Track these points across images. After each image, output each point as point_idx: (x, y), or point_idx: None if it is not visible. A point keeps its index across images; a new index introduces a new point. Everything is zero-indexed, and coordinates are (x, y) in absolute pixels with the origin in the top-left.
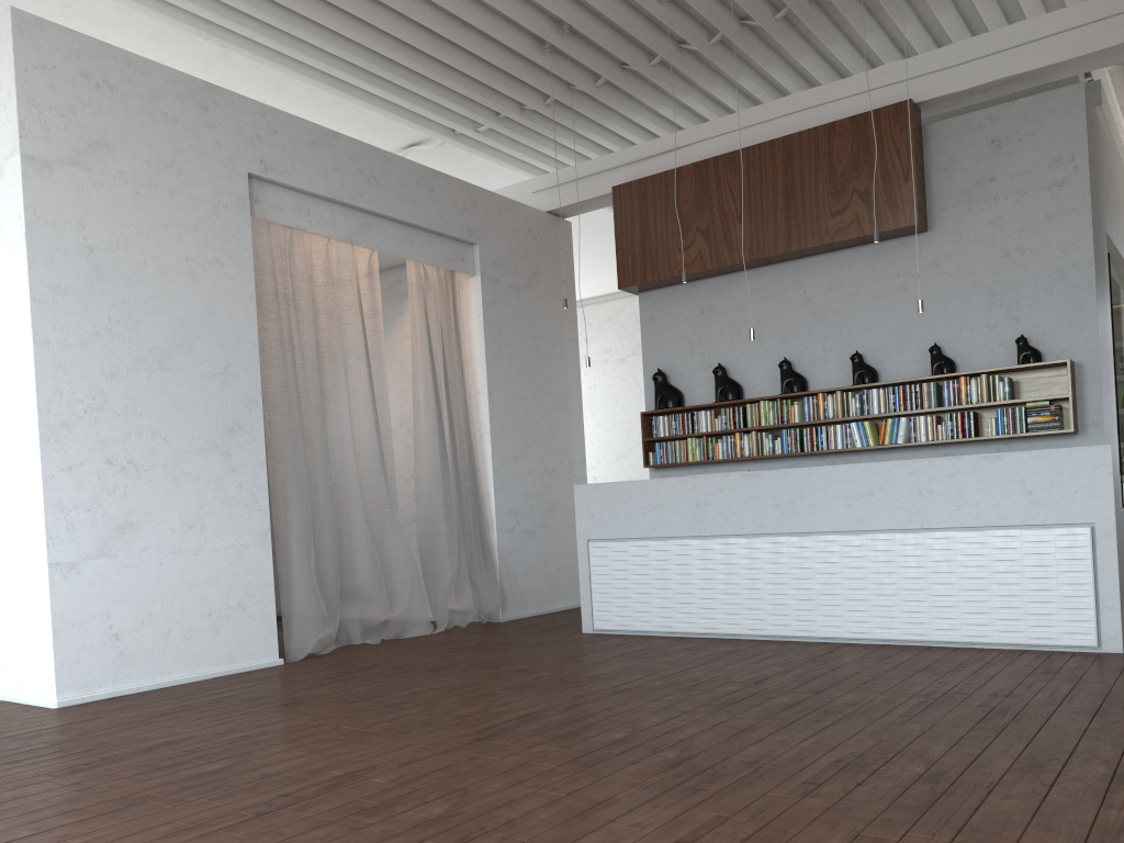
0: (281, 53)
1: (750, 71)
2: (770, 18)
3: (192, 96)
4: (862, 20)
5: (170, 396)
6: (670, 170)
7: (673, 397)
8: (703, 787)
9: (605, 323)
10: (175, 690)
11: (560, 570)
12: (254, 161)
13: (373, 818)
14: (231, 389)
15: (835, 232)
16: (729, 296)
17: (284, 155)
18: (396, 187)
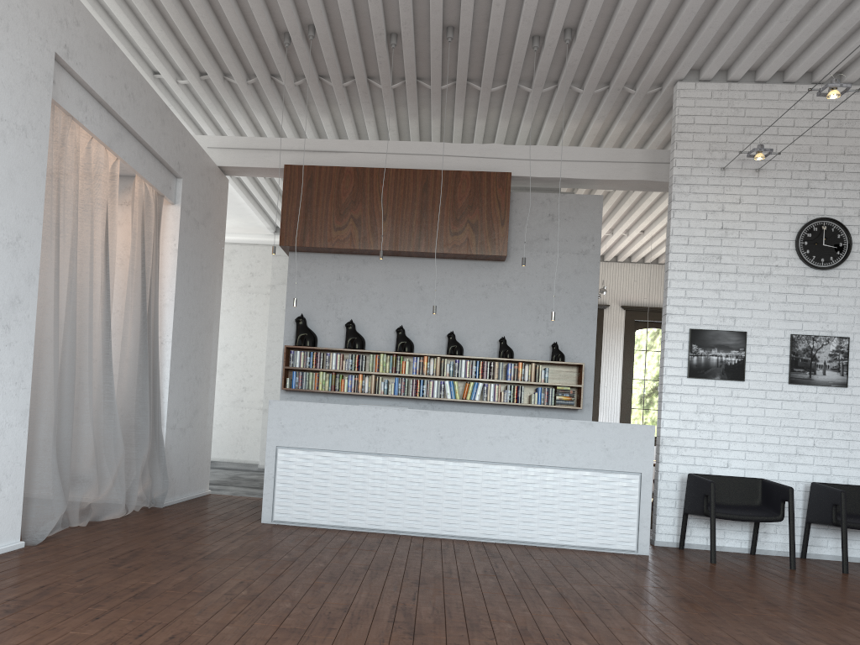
0: None
1: (396, 114)
2: (440, 86)
3: None
4: (486, 109)
5: None
6: (335, 167)
7: (311, 338)
8: None
9: None
10: None
11: (195, 464)
12: (60, 44)
13: None
14: (18, 261)
15: (452, 246)
16: (362, 272)
17: (81, 48)
18: (144, 110)
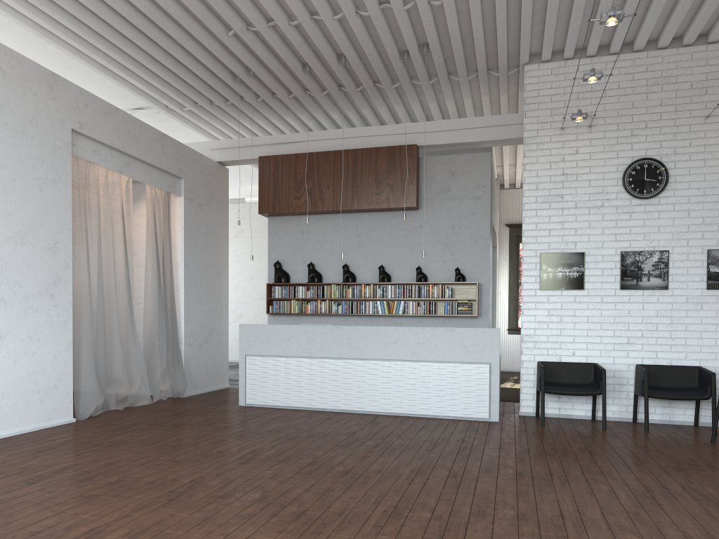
0: (80, 50)
1: (336, 109)
2: (354, 89)
3: (45, 80)
4: (396, 99)
5: (25, 260)
6: (292, 154)
7: (285, 277)
8: (366, 482)
9: None
10: (25, 437)
11: (213, 368)
12: (75, 122)
13: (230, 499)
14: (56, 257)
15: (376, 203)
16: (318, 226)
17: (91, 119)
18: (146, 142)
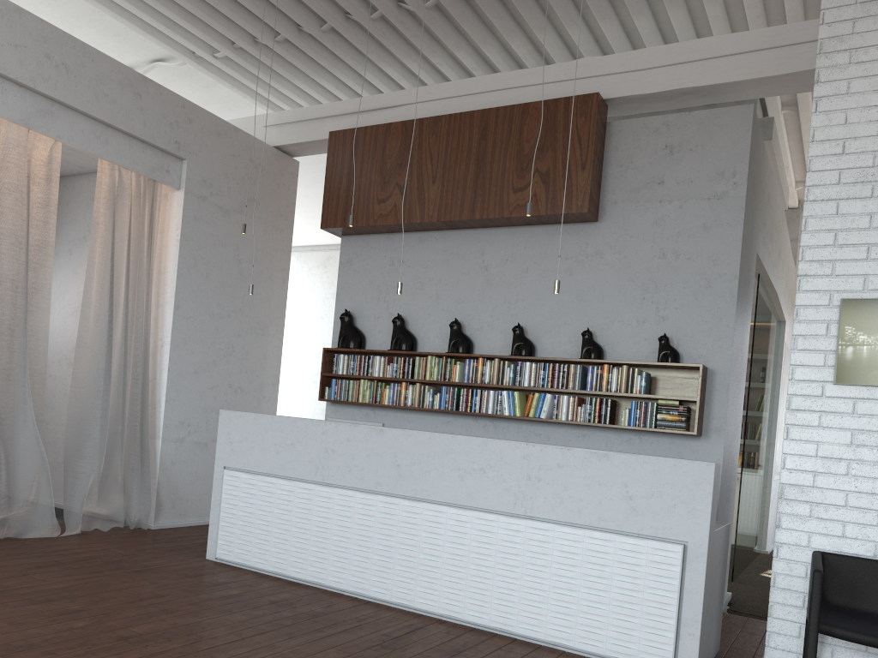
0: None
1: (468, 47)
2: None
3: None
4: (567, 11)
5: None
6: (381, 124)
7: (354, 339)
8: None
9: None
10: None
11: None
12: None
13: None
14: None
15: (515, 207)
16: (418, 253)
17: None
18: (93, 82)
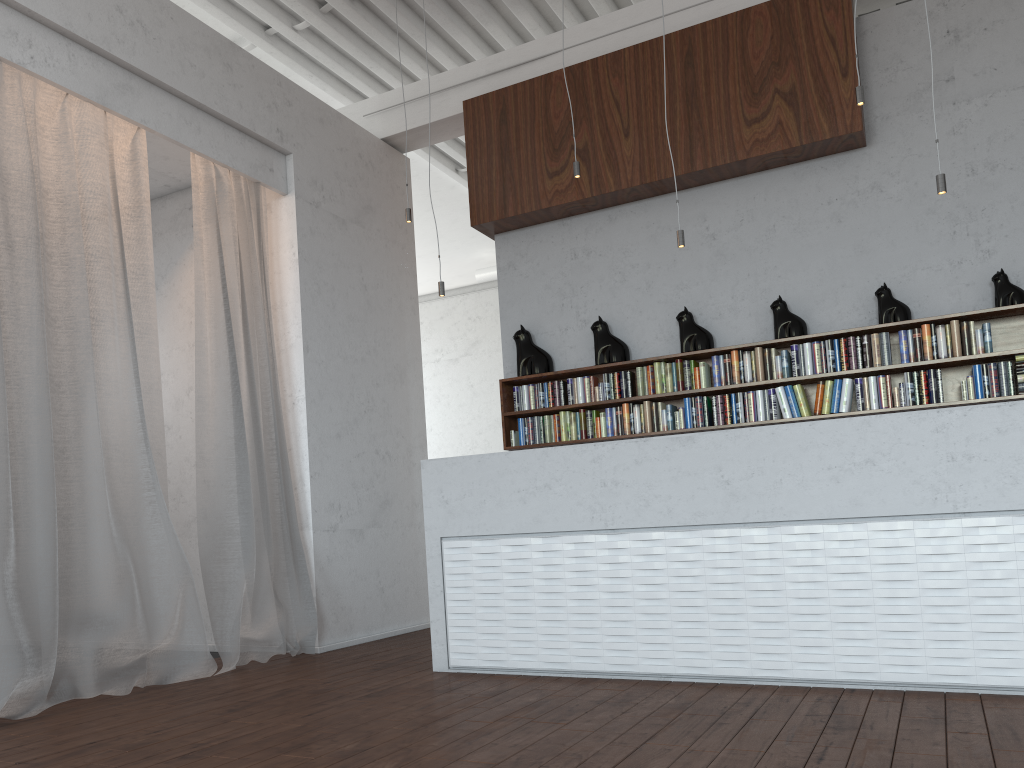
0: None
1: None
2: None
3: None
4: None
5: None
6: (536, 78)
7: (541, 361)
8: None
9: (436, 321)
10: None
11: (396, 582)
12: None
13: None
14: None
15: (752, 144)
16: (610, 236)
17: None
18: (176, 47)
